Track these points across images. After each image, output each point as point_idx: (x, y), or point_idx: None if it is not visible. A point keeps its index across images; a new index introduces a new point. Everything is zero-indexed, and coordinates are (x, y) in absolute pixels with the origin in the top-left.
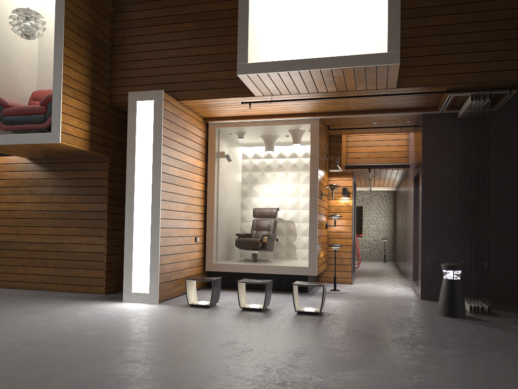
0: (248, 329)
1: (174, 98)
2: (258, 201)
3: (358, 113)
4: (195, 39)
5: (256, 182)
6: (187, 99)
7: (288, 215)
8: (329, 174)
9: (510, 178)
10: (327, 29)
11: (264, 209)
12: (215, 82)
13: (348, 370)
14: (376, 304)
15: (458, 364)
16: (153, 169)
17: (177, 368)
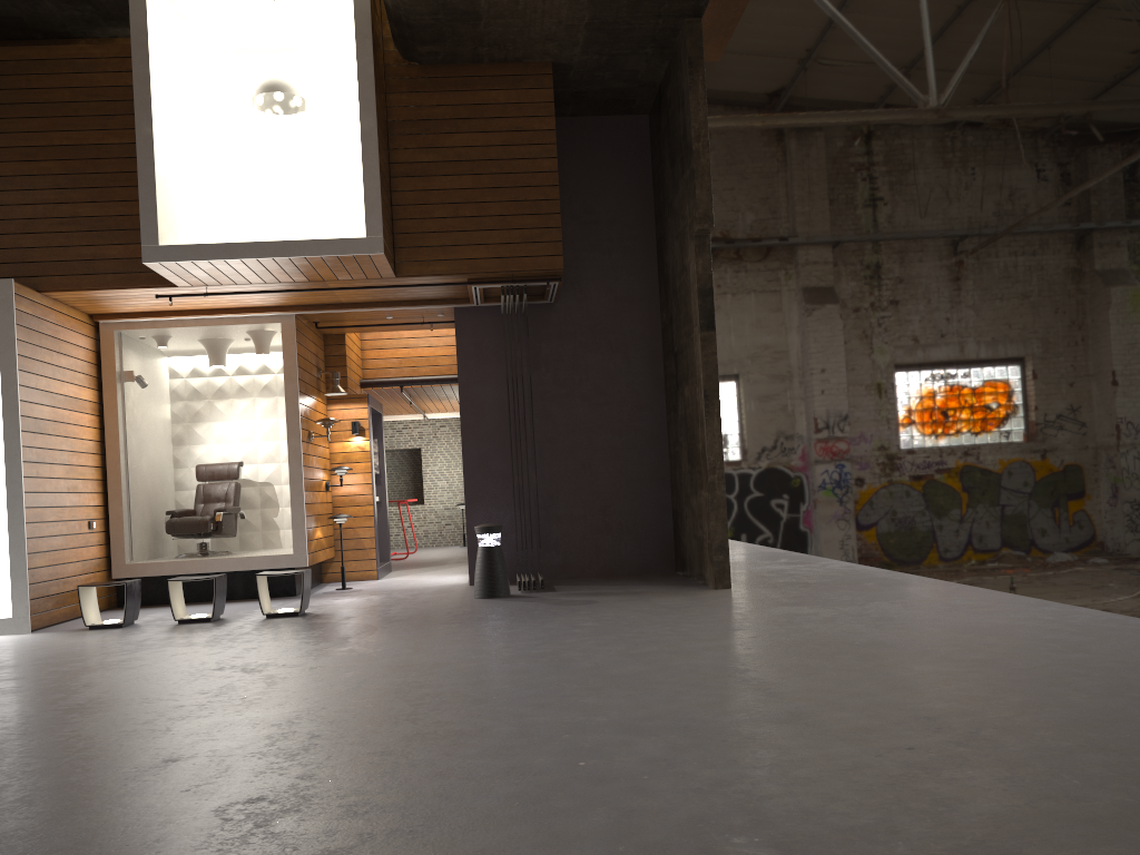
0: (184, 639)
1: (33, 289)
2: (205, 452)
3: (356, 306)
4: (65, 190)
5: (200, 419)
6: (58, 289)
7: (262, 473)
8: (329, 400)
9: (580, 398)
10: (295, 176)
11: (217, 465)
12: (106, 262)
13: (307, 652)
14: (396, 597)
15: (444, 633)
16: (3, 411)
17: (81, 675)
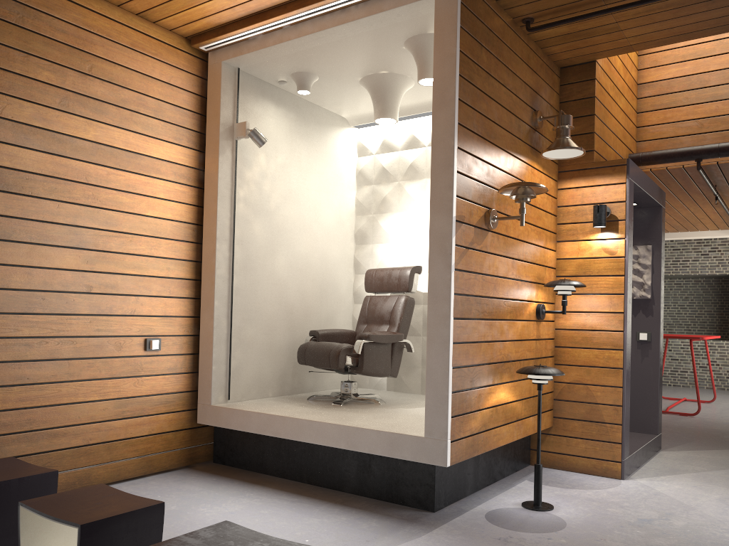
0: None
1: None
2: (389, 253)
3: None
4: None
5: (386, 208)
6: None
7: None
8: (560, 173)
9: None
10: None
11: (387, 270)
12: None
13: None
14: None
15: None
16: None
17: None
